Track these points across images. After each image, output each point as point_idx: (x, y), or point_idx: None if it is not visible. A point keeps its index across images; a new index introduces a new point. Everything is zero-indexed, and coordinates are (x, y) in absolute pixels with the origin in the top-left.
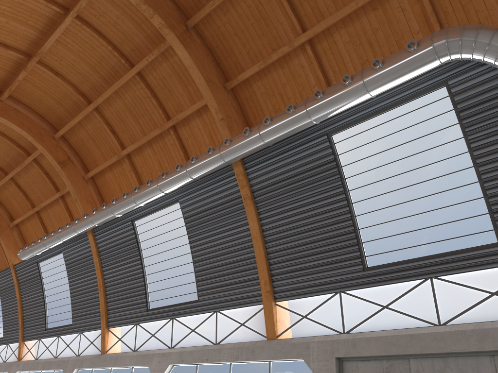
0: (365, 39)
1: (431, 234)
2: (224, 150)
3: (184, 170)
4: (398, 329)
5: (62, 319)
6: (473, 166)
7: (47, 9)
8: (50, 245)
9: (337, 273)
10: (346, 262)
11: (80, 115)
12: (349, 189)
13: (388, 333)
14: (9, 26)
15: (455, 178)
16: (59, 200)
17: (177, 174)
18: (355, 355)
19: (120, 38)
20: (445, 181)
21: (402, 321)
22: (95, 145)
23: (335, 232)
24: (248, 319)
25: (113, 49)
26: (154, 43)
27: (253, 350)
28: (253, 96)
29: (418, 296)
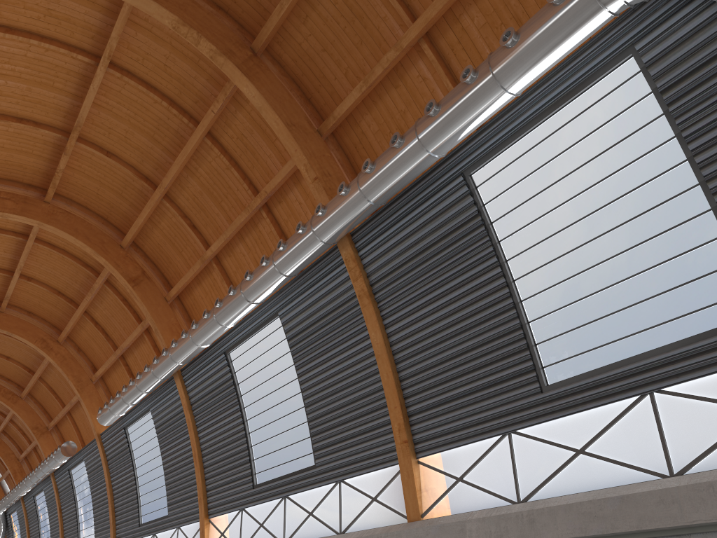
0: (508, 14)
1: (643, 315)
2: (317, 224)
3: (270, 263)
4: (602, 488)
5: (157, 508)
6: (699, 183)
7: (75, 62)
8: (131, 400)
9: (501, 400)
10: (514, 380)
11: (146, 208)
12: (507, 258)
13: (585, 498)
14: (34, 94)
15: (672, 211)
16: (144, 336)
17: (263, 271)
18: None
19: (177, 87)
20: (655, 218)
21: (610, 475)
22: (175, 251)
23: (492, 333)
24: (381, 490)
25: (169, 105)
26: (221, 86)
27: None
28: (363, 139)
29: (633, 427)
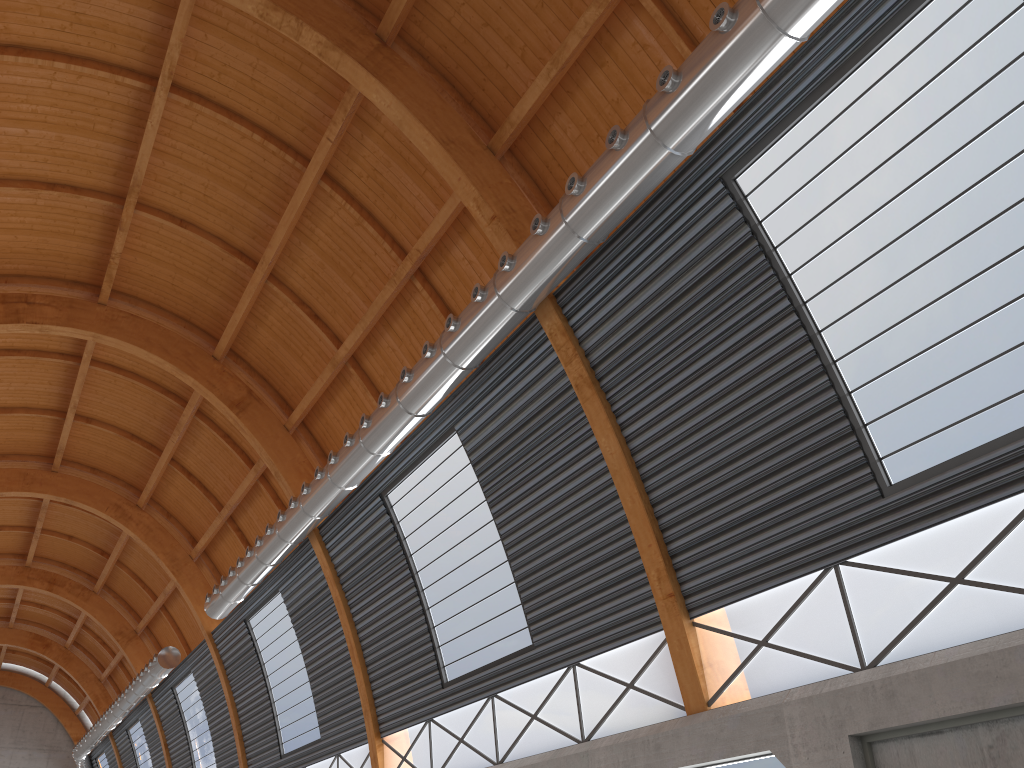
0: None
1: None
2: (504, 283)
3: (438, 352)
4: (1002, 634)
5: (304, 730)
6: None
7: (122, 90)
8: (251, 578)
9: (818, 516)
10: (835, 484)
11: (245, 296)
12: (805, 299)
13: (976, 650)
14: (67, 145)
15: None
16: (260, 485)
17: (428, 366)
18: (899, 723)
19: (272, 111)
20: None
21: (1012, 611)
22: (292, 356)
23: (793, 416)
24: (640, 672)
25: (263, 139)
26: (337, 100)
27: (657, 746)
28: (558, 152)
29: None
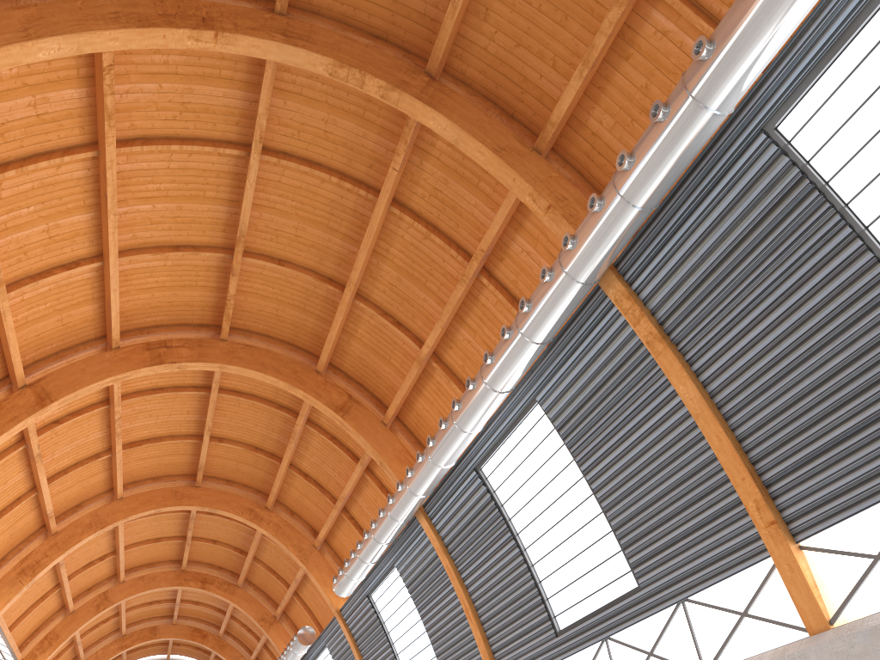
0: None
1: None
2: (569, 260)
3: (515, 333)
4: None
5: None
6: None
7: (223, 159)
8: (370, 557)
9: None
10: None
11: (337, 315)
12: (866, 224)
13: None
14: (185, 213)
15: None
16: (366, 477)
17: (507, 346)
18: None
19: (344, 155)
20: None
21: None
22: (381, 360)
23: (873, 335)
24: (752, 600)
25: (339, 180)
26: (397, 136)
27: None
28: (597, 142)
29: None
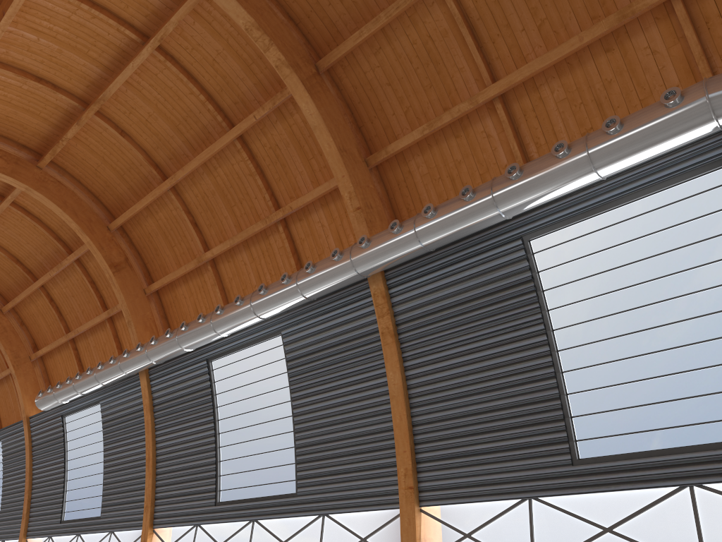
0: (590, 96)
1: (692, 410)
2: (358, 255)
3: (293, 283)
4: None
5: (87, 507)
6: None
7: (119, 35)
8: (84, 389)
9: (526, 465)
10: (543, 448)
11: (149, 196)
12: (553, 328)
13: None
14: (63, 57)
15: None
16: (105, 323)
17: (282, 289)
18: None
19: (219, 84)
20: (718, 322)
21: None
22: (166, 244)
23: (526, 397)
24: (373, 532)
25: (206, 100)
26: (268, 93)
27: None
28: (409, 178)
29: (668, 516)
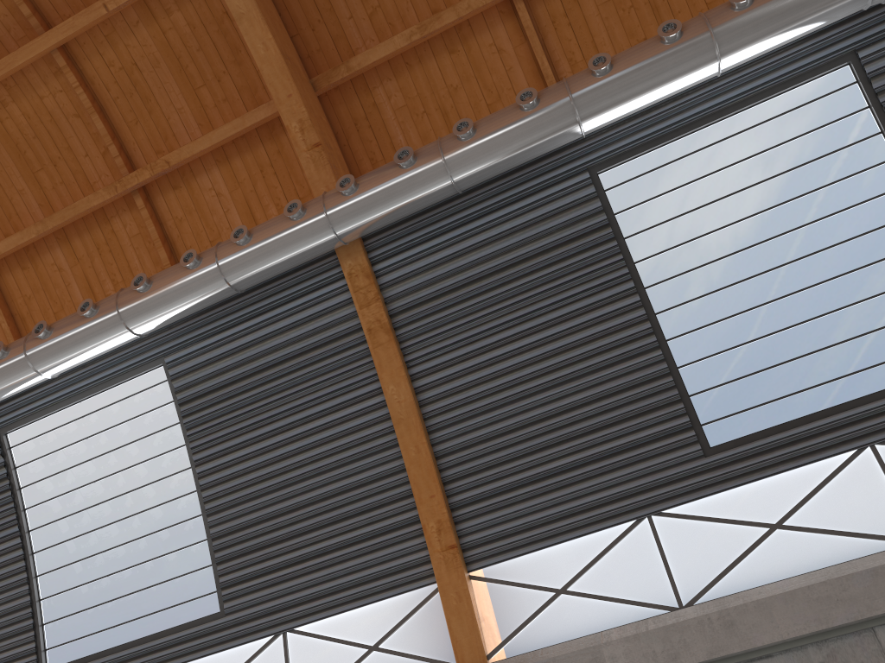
0: None
1: (850, 356)
2: (340, 205)
3: (209, 263)
4: (822, 568)
5: None
6: None
7: None
8: None
9: (636, 471)
10: (657, 444)
11: None
12: (645, 285)
13: (811, 580)
14: None
15: None
16: None
17: (186, 276)
18: (741, 649)
19: None
20: (865, 246)
21: (828, 550)
22: None
23: (620, 382)
24: (390, 632)
25: None
26: None
27: None
28: (374, 115)
29: (852, 488)
